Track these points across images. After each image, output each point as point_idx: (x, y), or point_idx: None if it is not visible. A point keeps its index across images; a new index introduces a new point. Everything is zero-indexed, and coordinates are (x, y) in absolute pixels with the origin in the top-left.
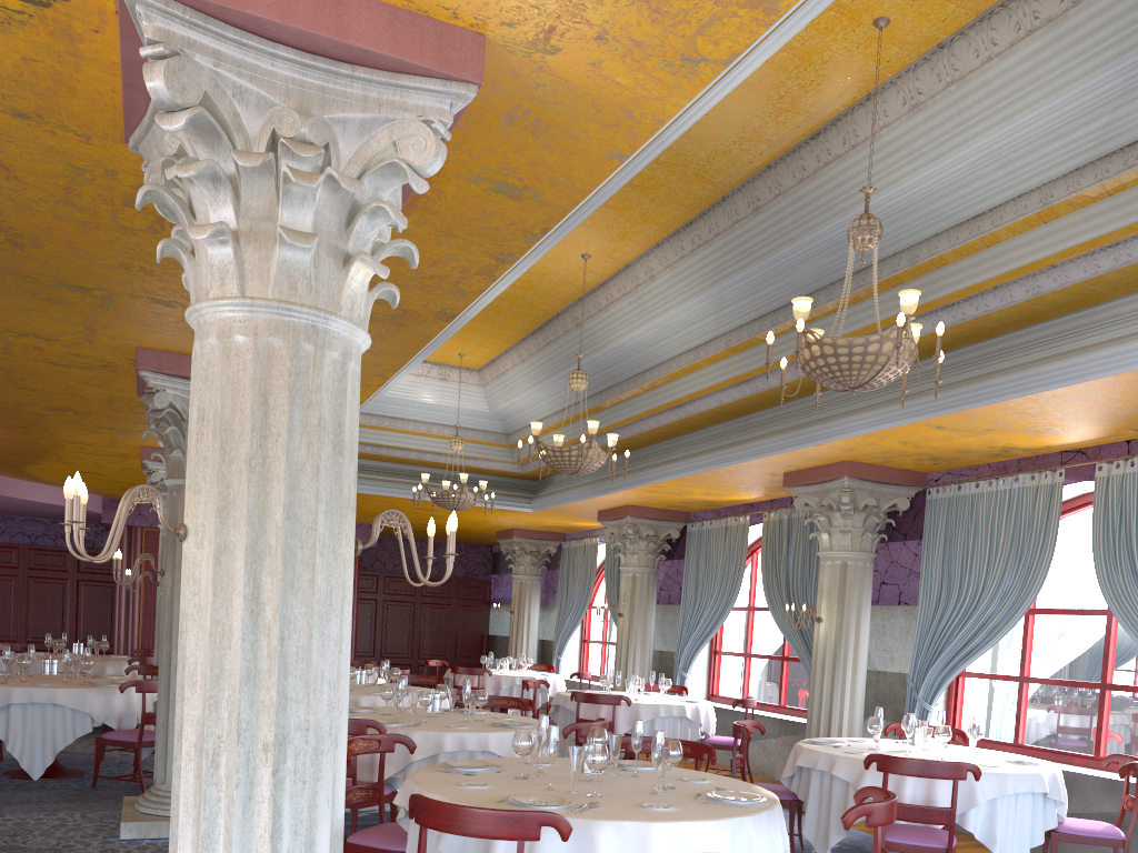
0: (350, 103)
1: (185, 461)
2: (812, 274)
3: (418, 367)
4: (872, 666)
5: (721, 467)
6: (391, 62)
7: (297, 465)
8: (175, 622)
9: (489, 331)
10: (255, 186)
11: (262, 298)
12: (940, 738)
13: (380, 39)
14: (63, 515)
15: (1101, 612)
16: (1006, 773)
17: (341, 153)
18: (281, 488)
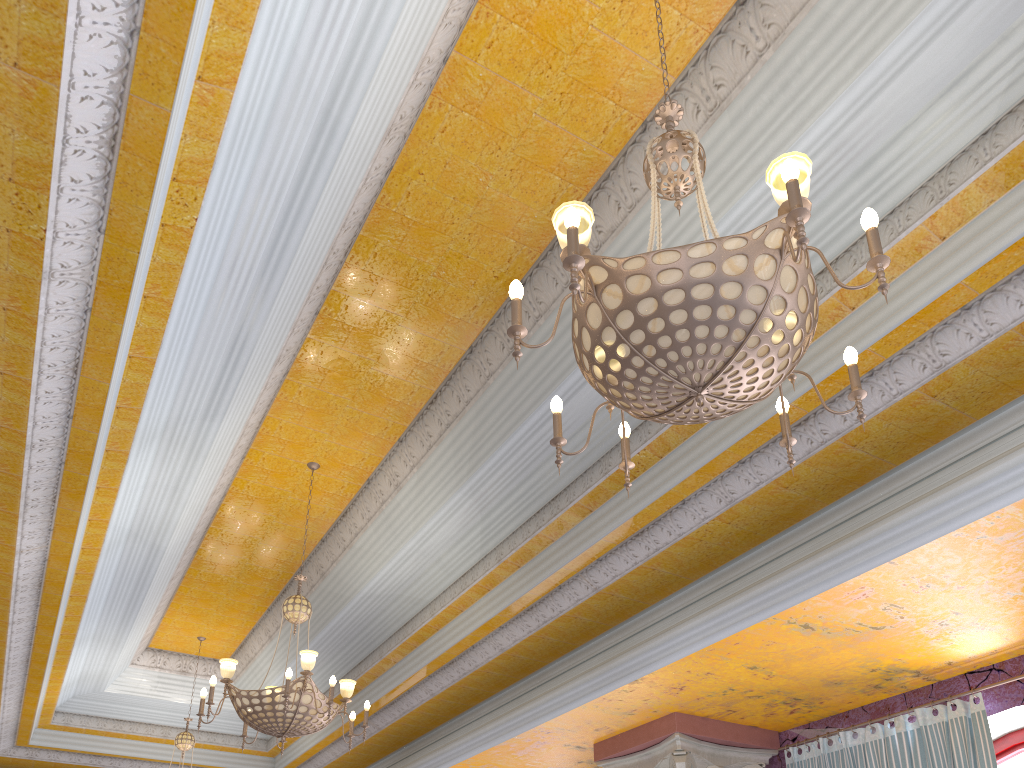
0: None
1: None
2: (598, 432)
3: (151, 656)
4: None
5: (511, 737)
6: None
7: None
8: None
9: (225, 599)
10: None
11: None
12: None
13: None
14: None
15: None
16: None
17: None
18: None
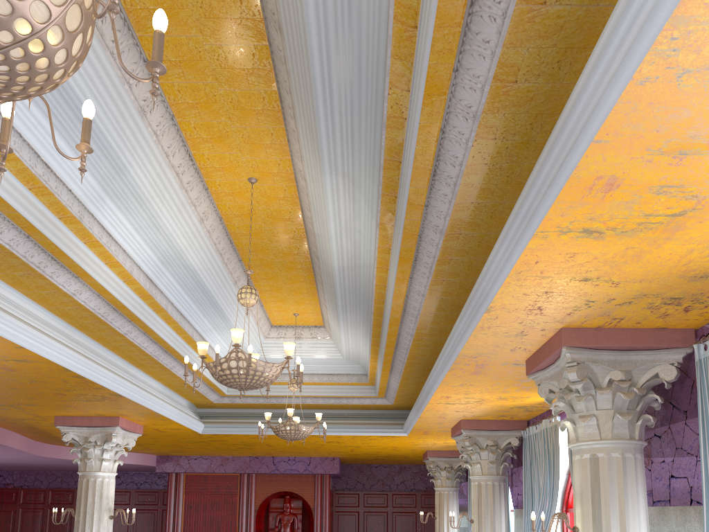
0: None
1: None
2: (370, 83)
3: (276, 331)
4: None
5: (451, 364)
6: None
7: None
8: None
9: (286, 287)
10: None
11: None
12: None
13: None
14: (146, 469)
15: None
16: None
17: None
18: None
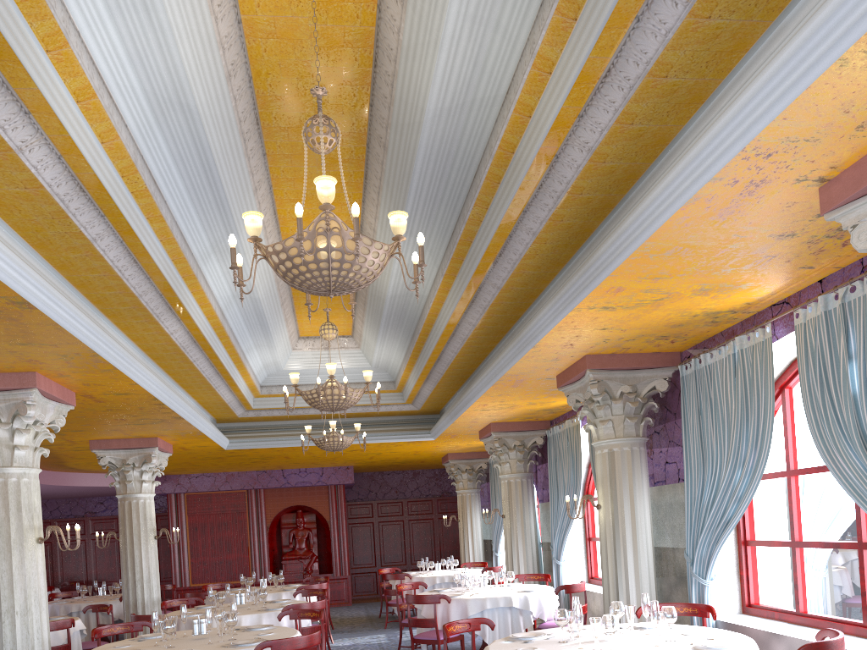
0: None
1: None
2: (454, 192)
3: (303, 342)
4: (669, 544)
5: (496, 380)
6: None
7: None
8: None
9: (325, 304)
10: None
11: None
12: (604, 628)
13: None
14: None
15: None
16: None
17: None
18: None
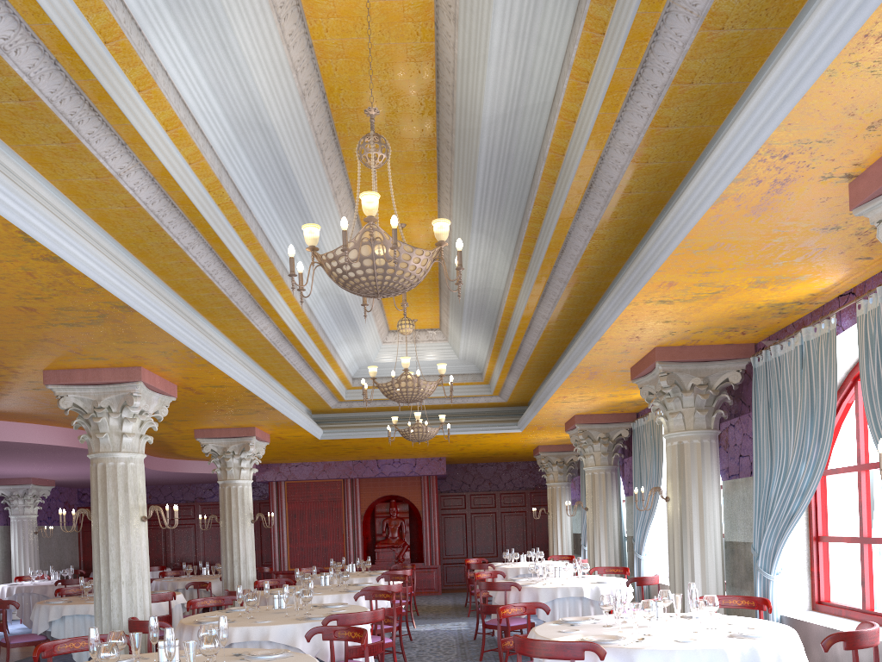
0: None
1: (91, 441)
2: (517, 191)
3: (393, 336)
4: (741, 538)
5: (570, 372)
6: None
7: None
8: (95, 555)
9: (411, 298)
10: None
11: None
12: (642, 613)
13: None
14: None
15: None
16: (674, 650)
17: None
18: None
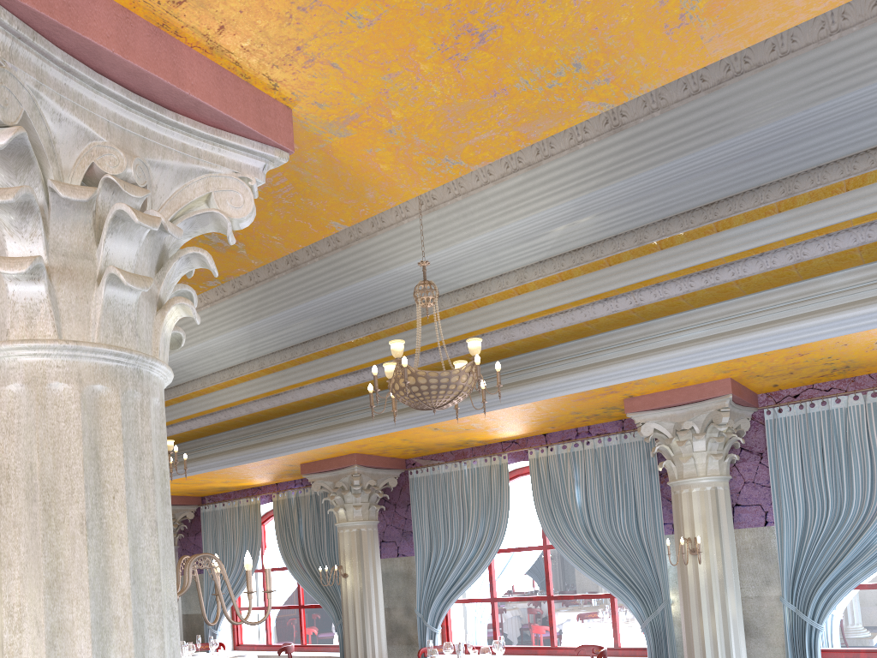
0: (170, 150)
1: None
2: (339, 317)
3: None
4: (384, 605)
5: (252, 461)
6: (217, 118)
7: (136, 523)
8: None
9: None
10: (68, 220)
11: (88, 342)
12: (485, 656)
13: (211, 94)
14: None
15: (539, 547)
16: None
17: (155, 197)
18: (125, 550)
